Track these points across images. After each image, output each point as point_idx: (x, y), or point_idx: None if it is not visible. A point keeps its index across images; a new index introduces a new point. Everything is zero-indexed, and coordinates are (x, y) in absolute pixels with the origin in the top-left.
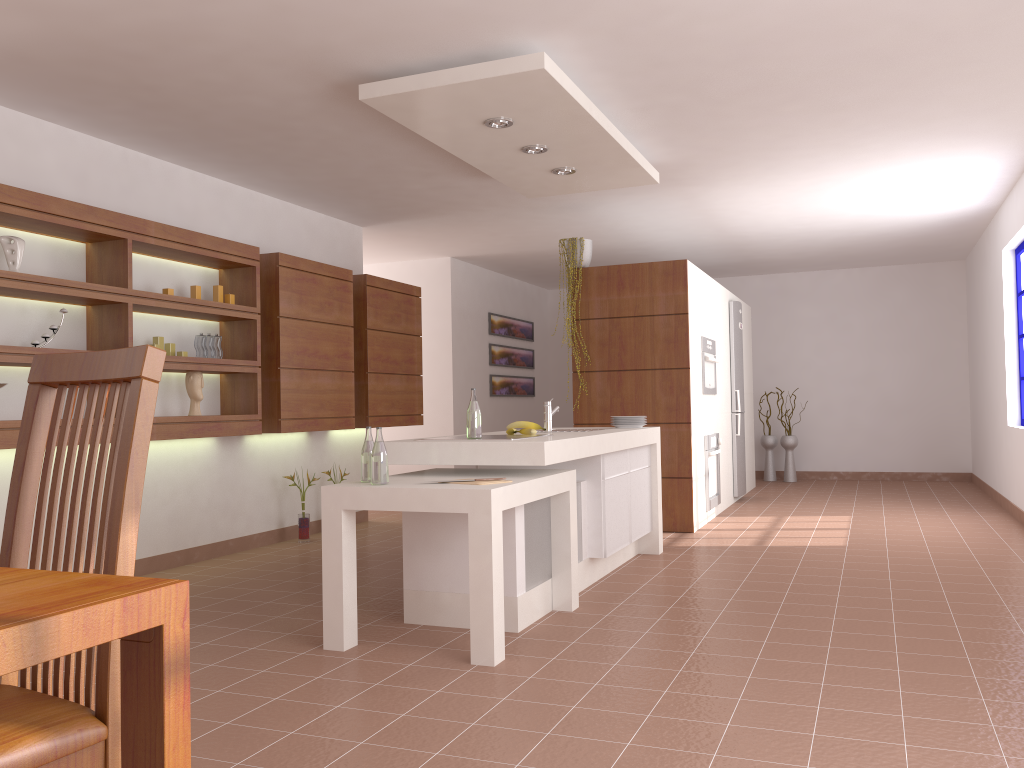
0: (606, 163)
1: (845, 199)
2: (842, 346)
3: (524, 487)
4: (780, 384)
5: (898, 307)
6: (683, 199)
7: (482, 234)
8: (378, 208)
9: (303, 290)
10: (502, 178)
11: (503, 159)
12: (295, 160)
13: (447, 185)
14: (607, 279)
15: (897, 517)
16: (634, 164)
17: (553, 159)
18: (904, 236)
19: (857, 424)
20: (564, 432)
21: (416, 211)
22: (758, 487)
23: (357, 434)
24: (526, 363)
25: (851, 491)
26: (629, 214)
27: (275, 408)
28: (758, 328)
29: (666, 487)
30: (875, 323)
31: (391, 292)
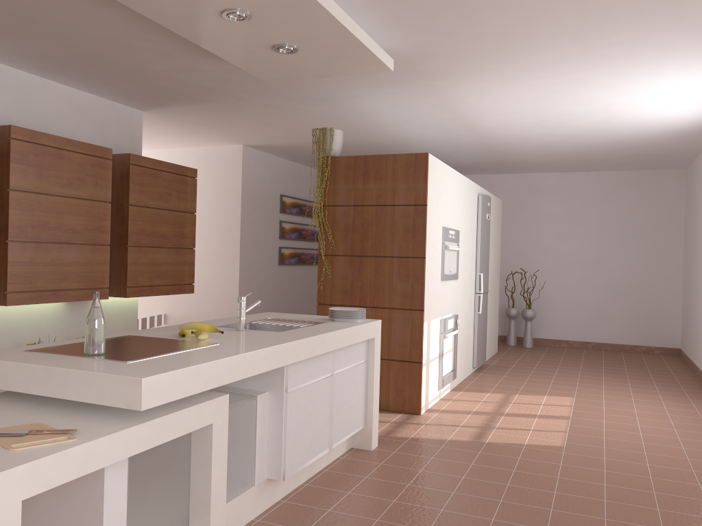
0: (326, 40)
1: (585, 103)
2: (578, 236)
3: (95, 447)
4: (525, 265)
5: (627, 206)
6: (430, 95)
7: (258, 124)
8: (143, 91)
9: (44, 164)
10: (225, 55)
11: (210, 29)
12: (11, 27)
13: (192, 67)
14: (354, 168)
15: (616, 402)
16: (358, 43)
17: (266, 31)
18: (637, 144)
19: (586, 302)
20: (256, 332)
21: (181, 96)
22: (499, 352)
23: (128, 300)
24: (316, 237)
25: (577, 362)
26: (384, 109)
27: (2, 281)
28: (509, 218)
29: (398, 370)
30: (606, 218)
31: (161, 172)
